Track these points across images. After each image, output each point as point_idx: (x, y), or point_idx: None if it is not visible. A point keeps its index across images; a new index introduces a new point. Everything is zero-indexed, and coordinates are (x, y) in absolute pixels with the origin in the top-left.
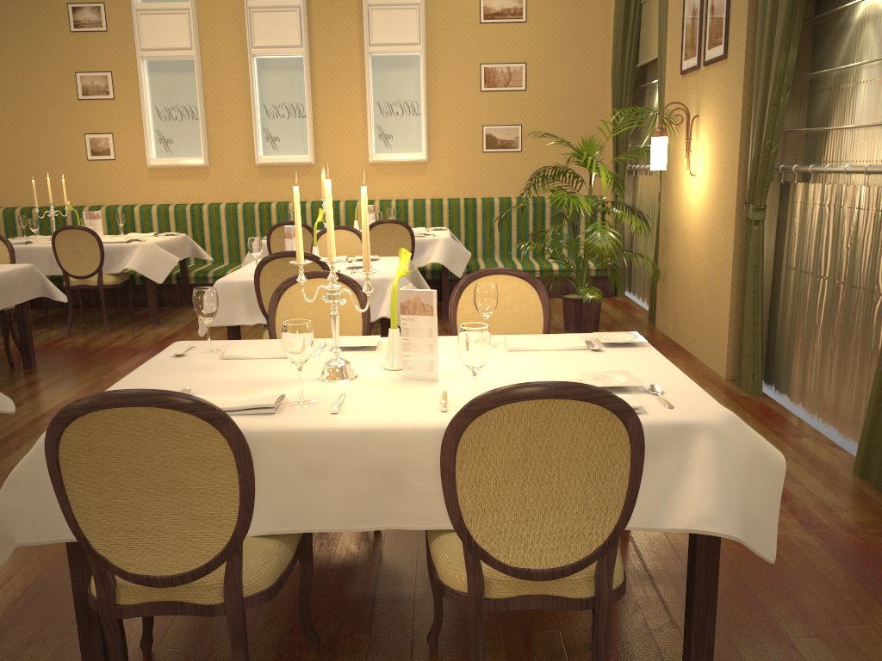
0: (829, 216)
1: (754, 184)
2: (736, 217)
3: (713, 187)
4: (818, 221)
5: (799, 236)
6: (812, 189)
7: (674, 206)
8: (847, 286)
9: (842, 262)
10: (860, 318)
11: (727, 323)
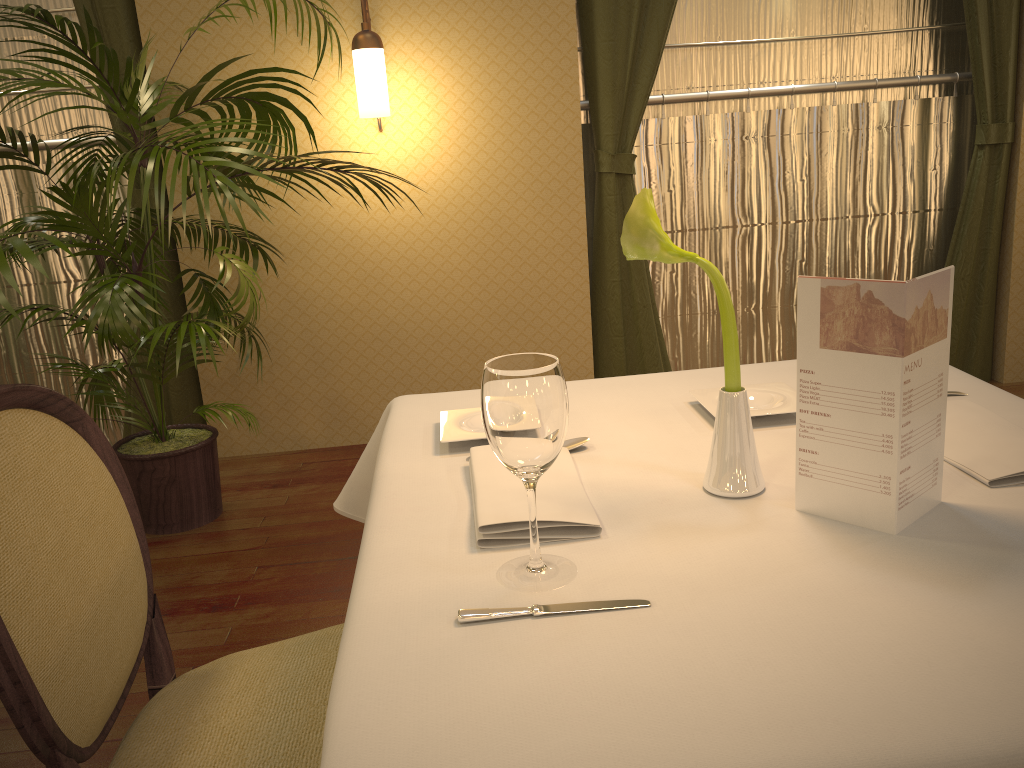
0: (756, 150)
1: (622, 123)
2: (583, 178)
3: (479, 141)
4: (728, 161)
5: (682, 187)
6: (711, 122)
7: (273, 202)
8: (807, 223)
9: (797, 198)
10: (841, 250)
11: (586, 340)
